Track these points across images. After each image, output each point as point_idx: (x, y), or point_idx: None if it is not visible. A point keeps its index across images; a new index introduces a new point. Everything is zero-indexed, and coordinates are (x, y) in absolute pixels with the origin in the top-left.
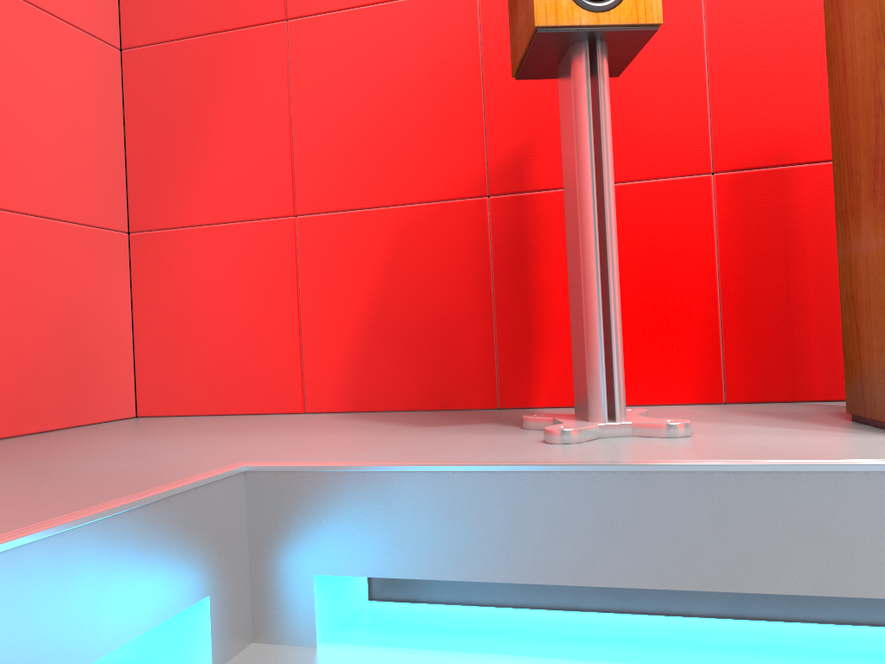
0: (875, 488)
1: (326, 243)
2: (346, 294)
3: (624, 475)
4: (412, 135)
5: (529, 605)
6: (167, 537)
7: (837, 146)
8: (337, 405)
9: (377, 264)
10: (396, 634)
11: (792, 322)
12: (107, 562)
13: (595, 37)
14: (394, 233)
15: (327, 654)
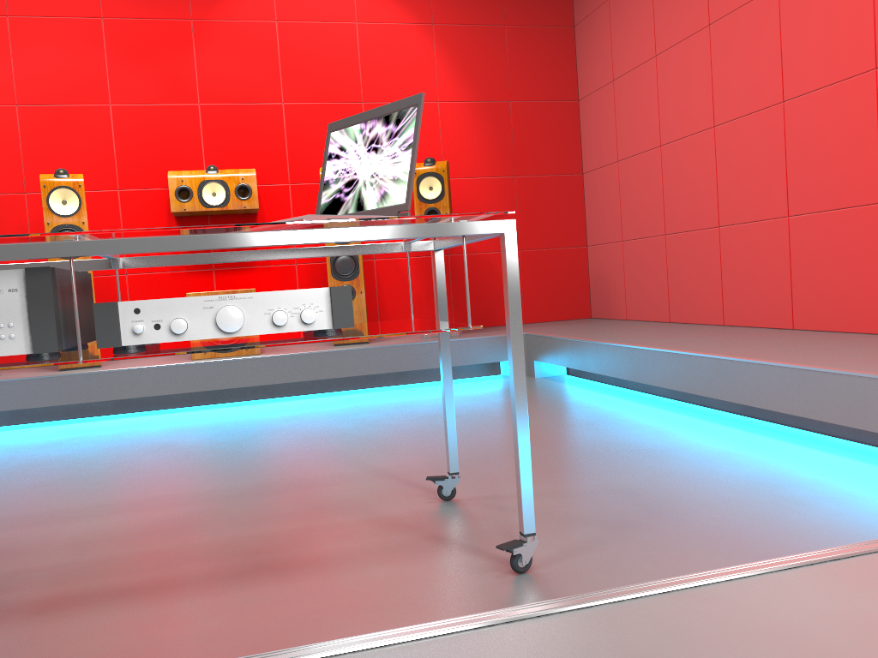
0: (26, 383)
1: None
2: None
3: None
4: None
5: None
6: None
7: None
8: None
9: None
10: None
11: None
12: None
13: None
14: None
15: None
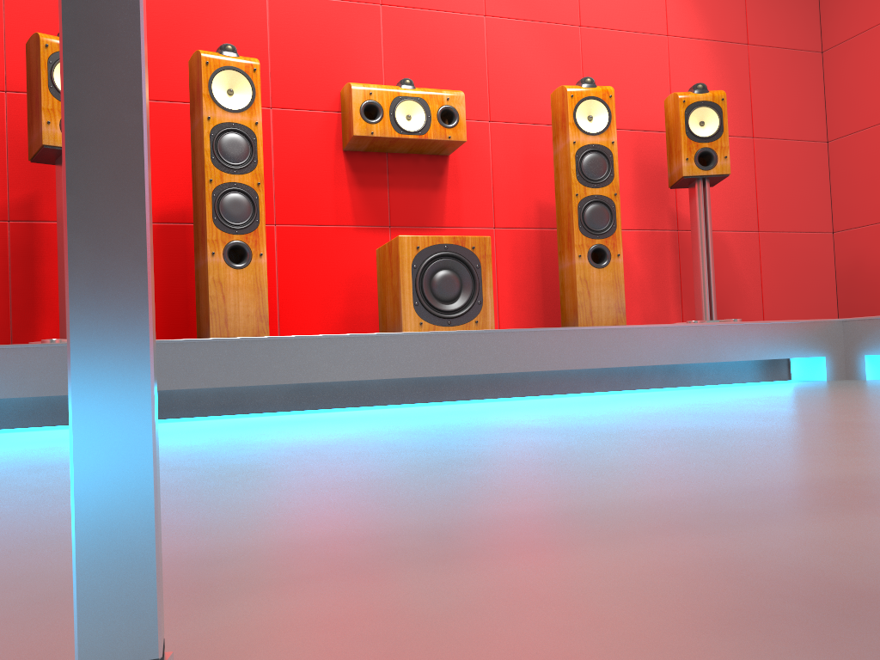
0: (177, 348)
1: None
2: None
3: None
4: None
5: (30, 426)
6: None
7: (194, 218)
8: None
9: None
10: None
11: (189, 305)
12: None
13: None
14: None
15: None
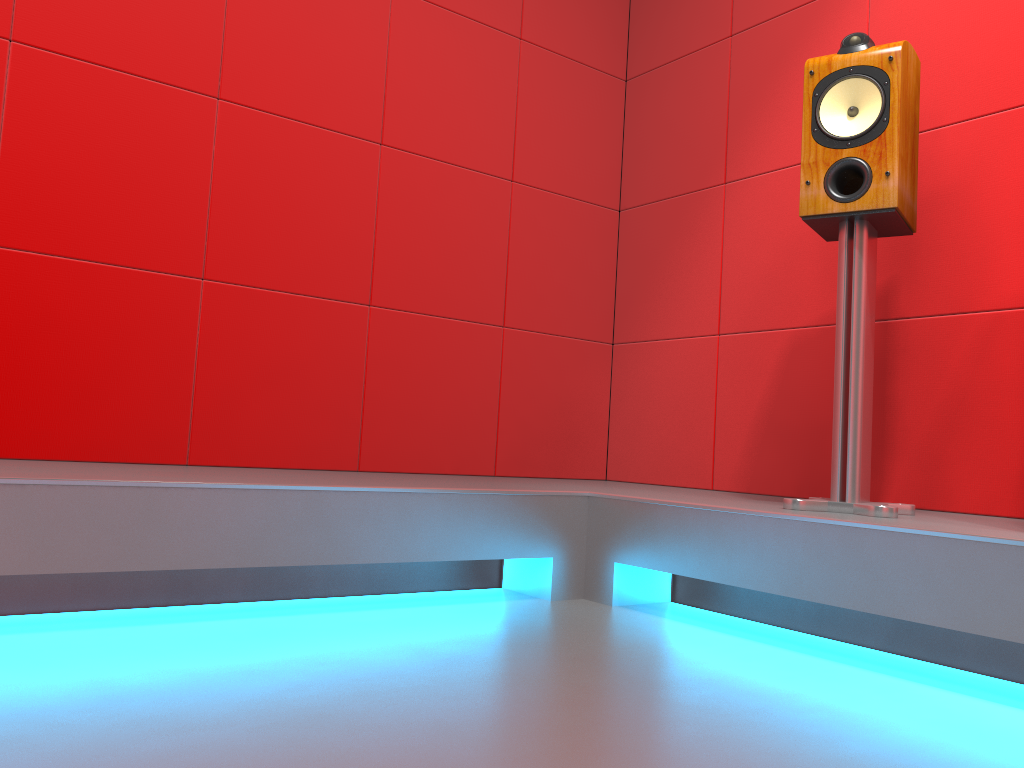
0: (908, 544)
1: (737, 357)
2: (748, 398)
3: (770, 520)
4: (805, 271)
5: (761, 621)
6: (527, 515)
7: None
8: (735, 486)
9: (772, 375)
10: (661, 612)
11: None
12: (491, 515)
13: (850, 218)
14: (786, 350)
15: (613, 608)
